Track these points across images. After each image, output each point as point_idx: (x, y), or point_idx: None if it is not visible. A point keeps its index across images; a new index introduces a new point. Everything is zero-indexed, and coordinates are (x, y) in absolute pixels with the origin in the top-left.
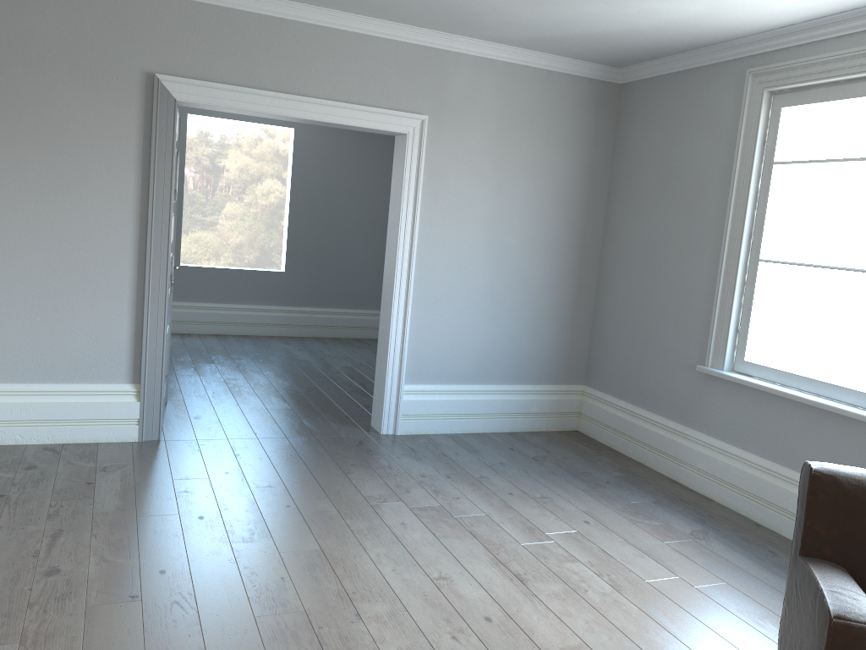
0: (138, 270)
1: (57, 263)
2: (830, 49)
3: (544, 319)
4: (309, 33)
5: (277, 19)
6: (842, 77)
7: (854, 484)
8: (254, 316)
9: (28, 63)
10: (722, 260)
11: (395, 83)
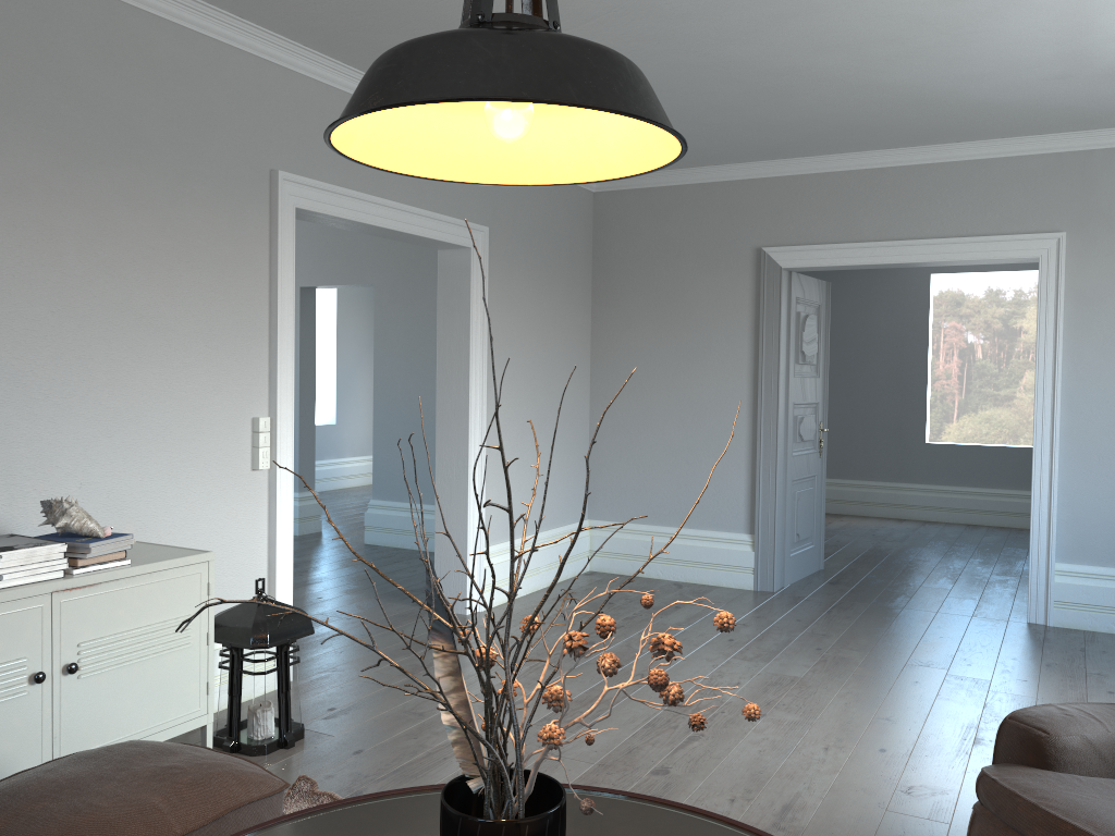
0: (752, 427)
1: (688, 423)
2: None
3: None
4: (910, 175)
5: (876, 170)
6: None
7: None
8: (1019, 504)
9: (668, 259)
10: None
11: (1019, 203)
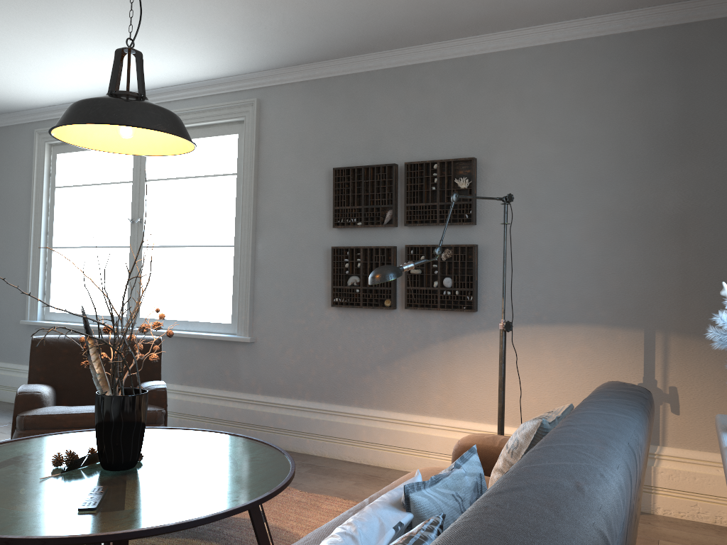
0: None
1: None
2: None
3: None
4: None
5: None
6: None
7: (54, 341)
8: None
9: None
10: (31, 249)
11: None
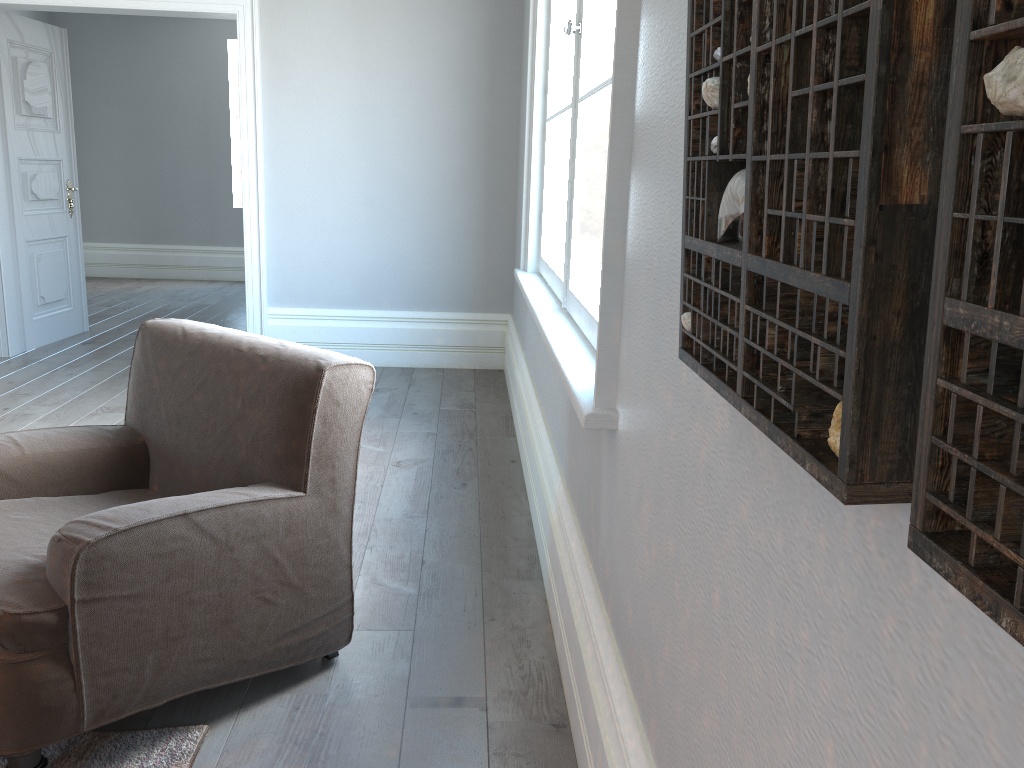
0: None
1: None
2: None
3: (445, 231)
4: None
5: None
6: None
7: (158, 337)
8: None
9: None
10: (526, 127)
11: None
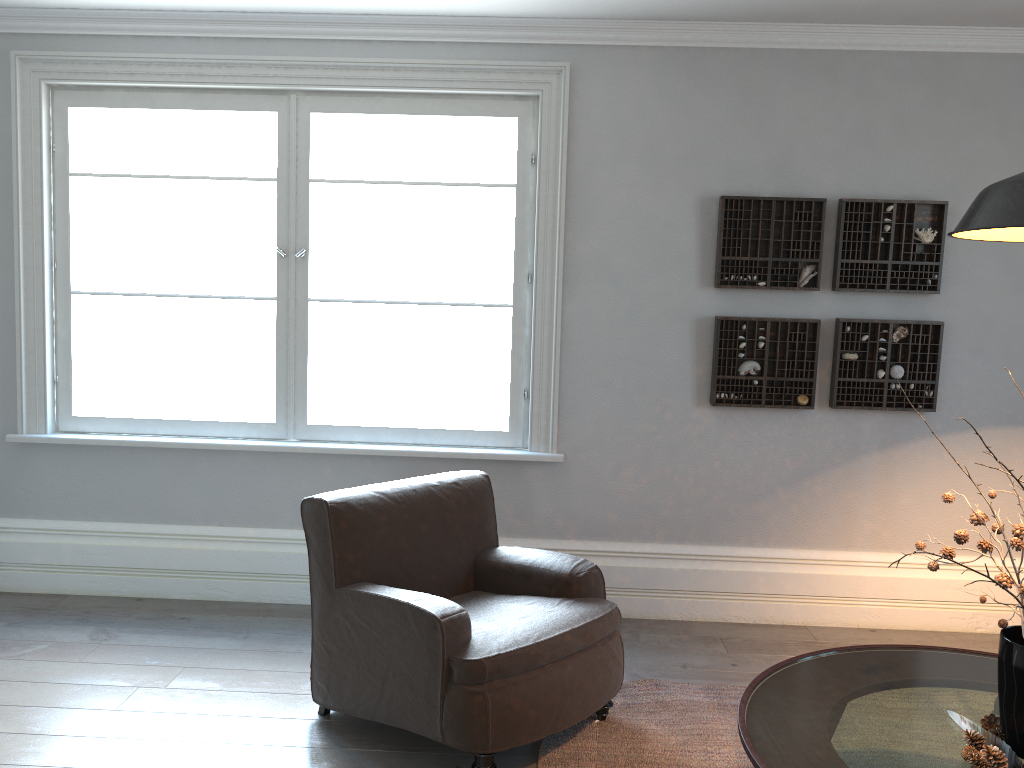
0: None
1: None
2: (128, 48)
3: None
4: None
5: None
6: (151, 84)
7: (363, 503)
8: None
9: None
10: (20, 295)
11: None
